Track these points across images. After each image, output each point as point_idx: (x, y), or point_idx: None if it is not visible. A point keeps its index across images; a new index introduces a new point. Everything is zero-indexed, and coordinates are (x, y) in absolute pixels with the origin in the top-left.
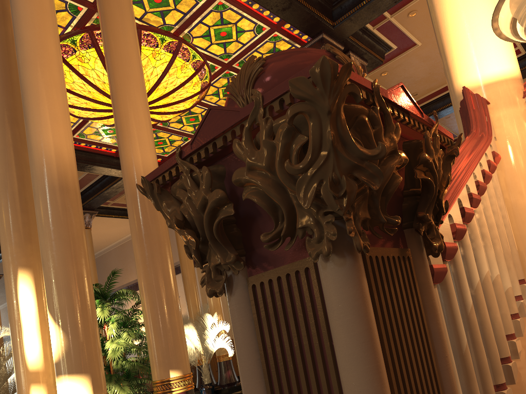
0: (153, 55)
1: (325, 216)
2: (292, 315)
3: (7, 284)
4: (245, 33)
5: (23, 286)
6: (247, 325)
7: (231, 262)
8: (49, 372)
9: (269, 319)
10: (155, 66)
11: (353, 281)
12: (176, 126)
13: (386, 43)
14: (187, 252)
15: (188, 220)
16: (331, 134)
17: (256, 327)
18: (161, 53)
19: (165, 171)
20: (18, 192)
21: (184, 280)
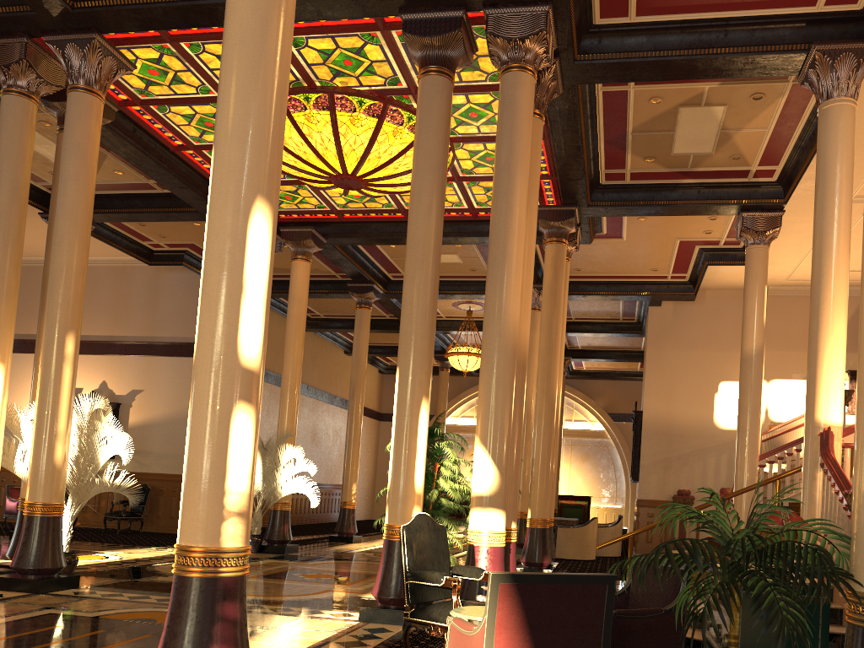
0: None
1: None
2: None
3: (409, 408)
4: None
5: (424, 414)
6: None
7: None
8: (423, 497)
9: None
10: None
11: None
12: (331, 194)
13: (602, 227)
14: None
15: None
16: None
17: None
18: None
19: None
20: (433, 324)
21: None
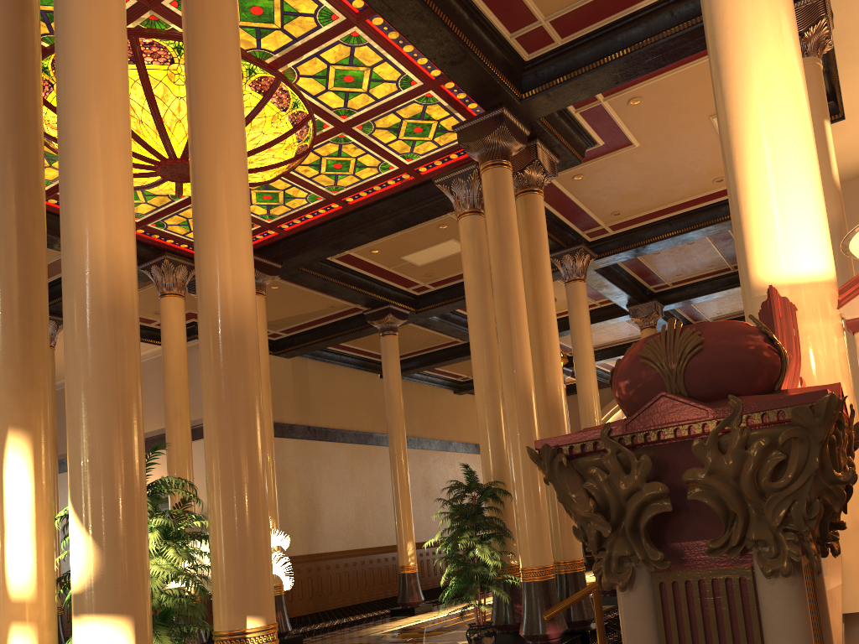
0: None
1: (785, 532)
2: (715, 625)
3: None
4: (383, 84)
5: (15, 459)
6: (649, 627)
7: (657, 561)
8: (42, 605)
9: (678, 624)
10: None
11: (801, 601)
12: None
13: (590, 135)
14: (582, 535)
15: (598, 502)
16: (818, 461)
17: (660, 630)
18: (244, 91)
19: (577, 442)
20: (20, 302)
21: None
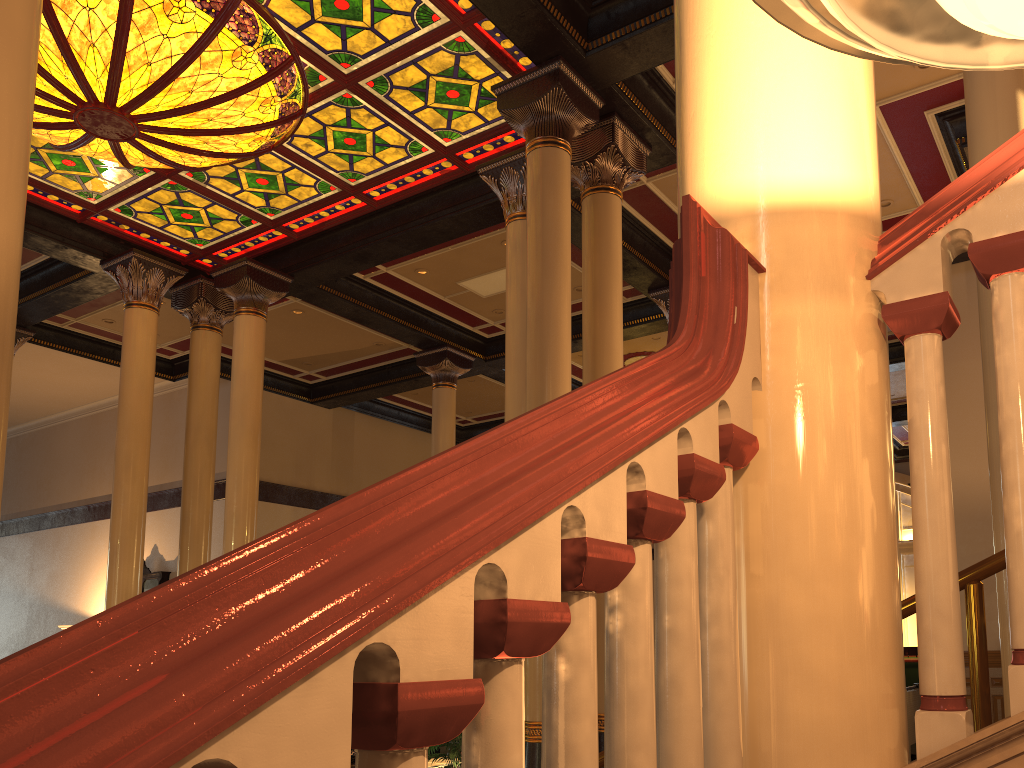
0: (166, 7)
1: None
2: None
3: None
4: (392, 17)
5: None
6: None
7: None
8: None
9: None
10: (169, 35)
11: None
12: (226, 189)
13: None
14: None
15: None
16: None
17: None
18: (185, 7)
19: None
20: None
21: (184, 523)
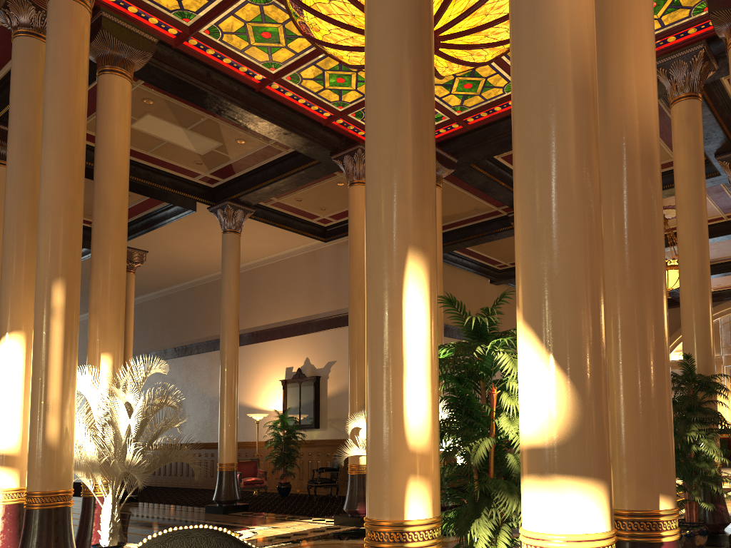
0: None
1: None
2: None
3: (381, 276)
4: None
5: (414, 285)
6: None
7: None
8: (434, 459)
9: None
10: None
11: None
12: (438, 93)
13: None
14: None
15: None
16: None
17: None
18: None
19: None
20: (420, 103)
21: None
